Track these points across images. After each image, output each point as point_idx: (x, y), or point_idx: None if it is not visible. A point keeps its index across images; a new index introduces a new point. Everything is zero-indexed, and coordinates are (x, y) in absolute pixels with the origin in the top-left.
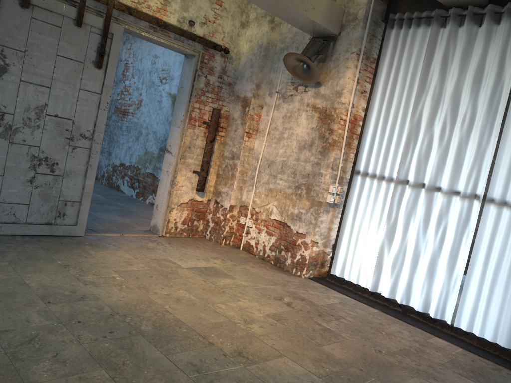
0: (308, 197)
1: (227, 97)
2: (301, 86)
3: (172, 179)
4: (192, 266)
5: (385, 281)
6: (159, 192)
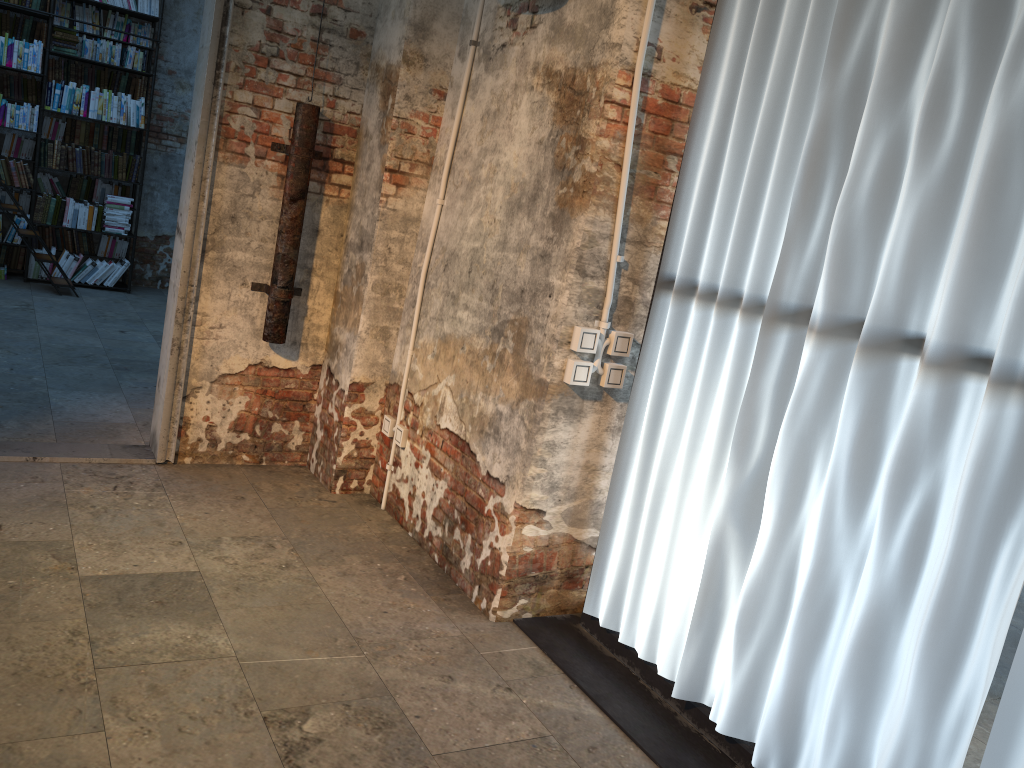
0: (518, 366)
1: (352, 74)
2: (524, 13)
3: (183, 307)
4: (117, 571)
5: (724, 672)
6: (164, 344)
